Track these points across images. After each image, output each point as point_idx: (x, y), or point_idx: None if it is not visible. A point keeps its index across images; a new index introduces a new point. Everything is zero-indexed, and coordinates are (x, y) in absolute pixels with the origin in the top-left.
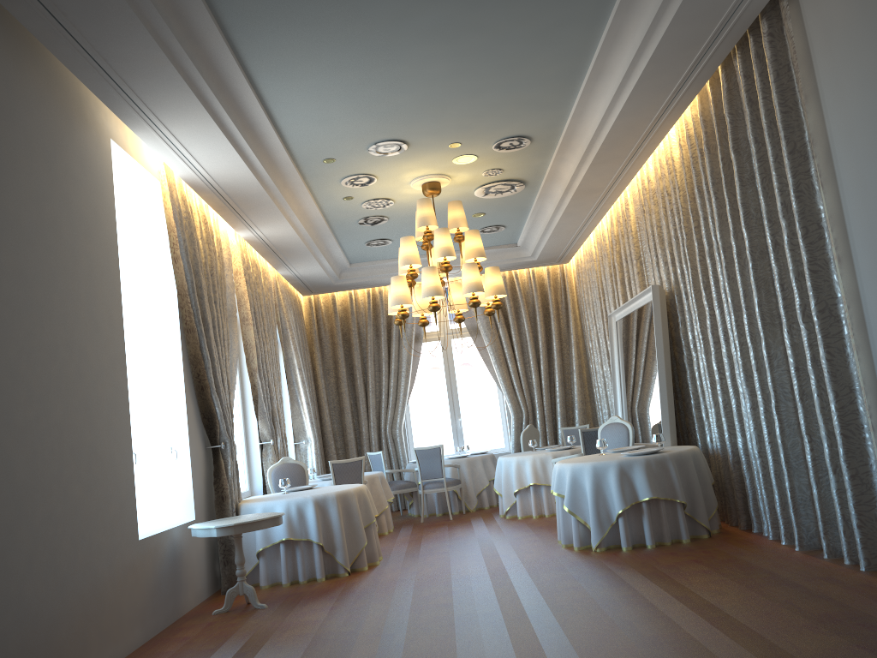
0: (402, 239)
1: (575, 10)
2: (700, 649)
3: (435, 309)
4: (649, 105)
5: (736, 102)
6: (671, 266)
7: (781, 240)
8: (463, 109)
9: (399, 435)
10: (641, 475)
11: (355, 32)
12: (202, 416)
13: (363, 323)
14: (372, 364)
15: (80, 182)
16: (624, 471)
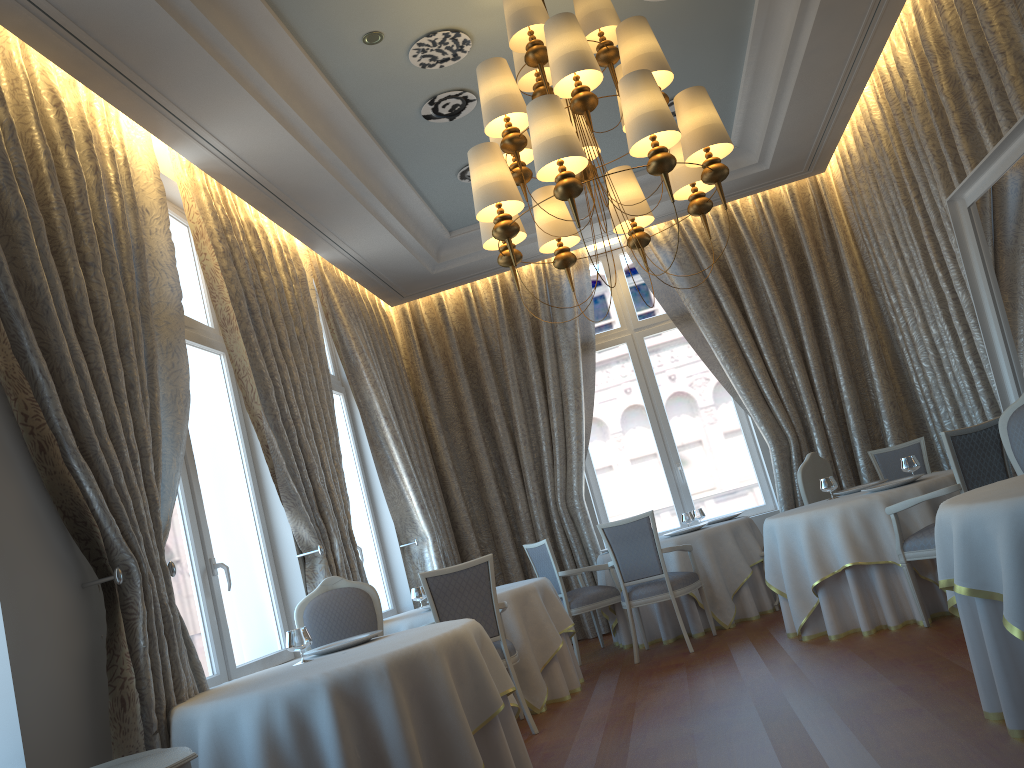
0: (481, 68)
1: None
2: None
3: (570, 191)
4: None
5: None
6: None
7: None
8: None
9: (580, 509)
10: None
11: None
12: (61, 515)
13: (494, 334)
14: (517, 397)
15: None
16: None
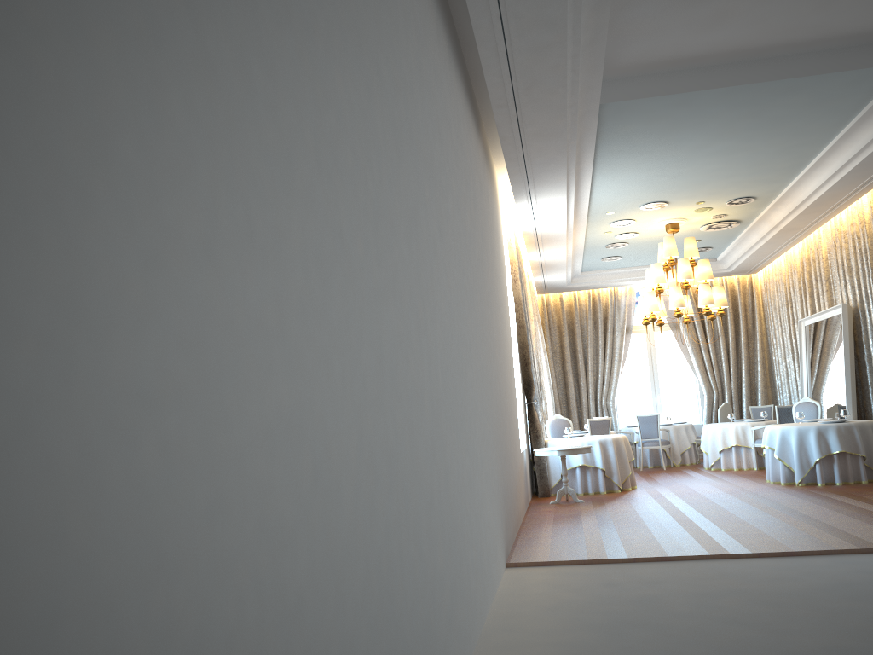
0: (653, 265)
1: (810, 139)
2: None
3: (679, 316)
4: (851, 184)
5: None
6: (857, 290)
7: None
8: (715, 185)
9: (612, 406)
10: (834, 435)
11: (668, 155)
12: (523, 382)
13: (583, 317)
14: (591, 350)
15: (500, 243)
16: (821, 433)
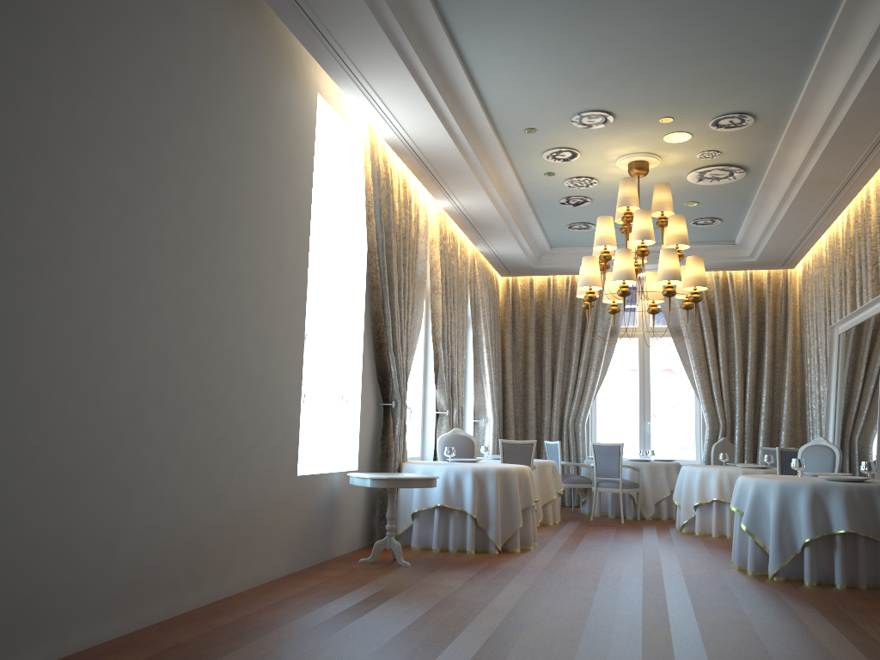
0: (599, 218)
1: None
2: None
3: (624, 294)
4: None
5: None
6: None
7: None
8: (677, 77)
9: (581, 429)
10: (839, 503)
11: None
12: (377, 373)
13: (558, 310)
14: (562, 353)
15: (282, 129)
16: (818, 496)
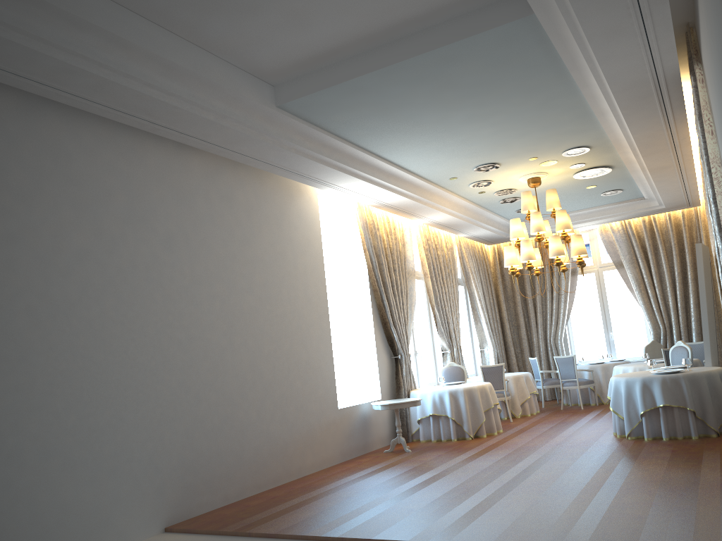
0: (511, 220)
1: (553, 93)
2: (573, 494)
3: (529, 269)
4: (651, 125)
5: None
6: None
7: None
8: (521, 143)
9: (560, 345)
10: (658, 388)
11: (422, 129)
12: (387, 339)
13: None
14: (538, 292)
15: (298, 227)
16: (646, 385)
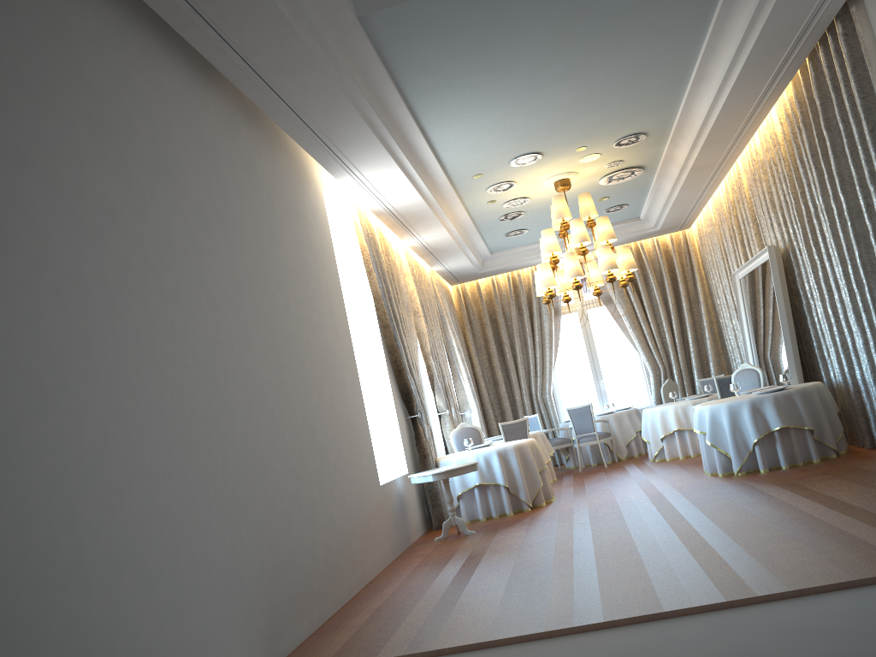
0: (543, 232)
1: (675, 40)
2: (818, 521)
3: (578, 288)
4: (748, 97)
5: (824, 87)
6: (784, 227)
7: (872, 201)
8: (587, 122)
9: (549, 400)
10: (771, 408)
11: (502, 86)
12: (401, 393)
13: (506, 304)
14: (518, 339)
15: (313, 227)
16: (756, 407)
